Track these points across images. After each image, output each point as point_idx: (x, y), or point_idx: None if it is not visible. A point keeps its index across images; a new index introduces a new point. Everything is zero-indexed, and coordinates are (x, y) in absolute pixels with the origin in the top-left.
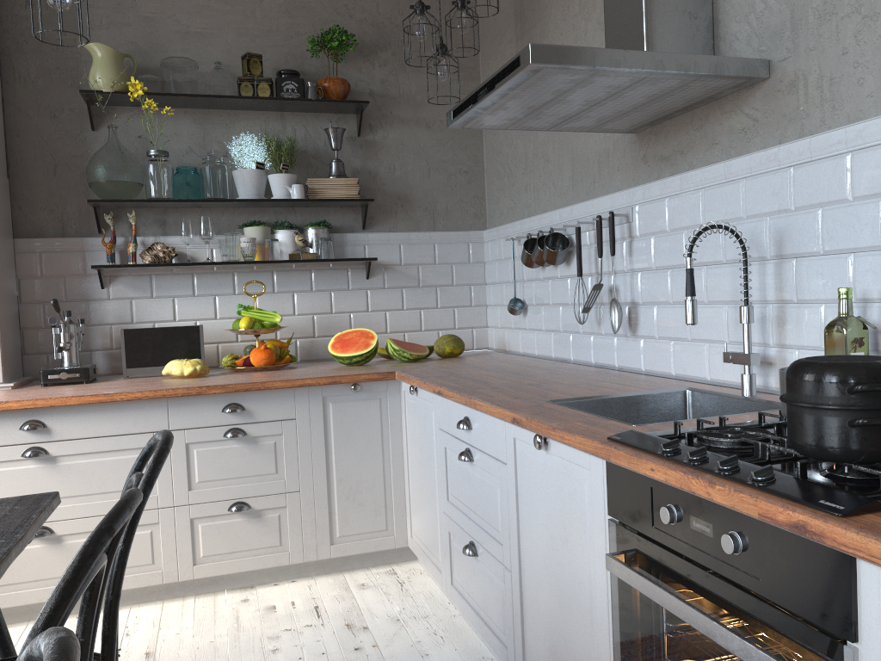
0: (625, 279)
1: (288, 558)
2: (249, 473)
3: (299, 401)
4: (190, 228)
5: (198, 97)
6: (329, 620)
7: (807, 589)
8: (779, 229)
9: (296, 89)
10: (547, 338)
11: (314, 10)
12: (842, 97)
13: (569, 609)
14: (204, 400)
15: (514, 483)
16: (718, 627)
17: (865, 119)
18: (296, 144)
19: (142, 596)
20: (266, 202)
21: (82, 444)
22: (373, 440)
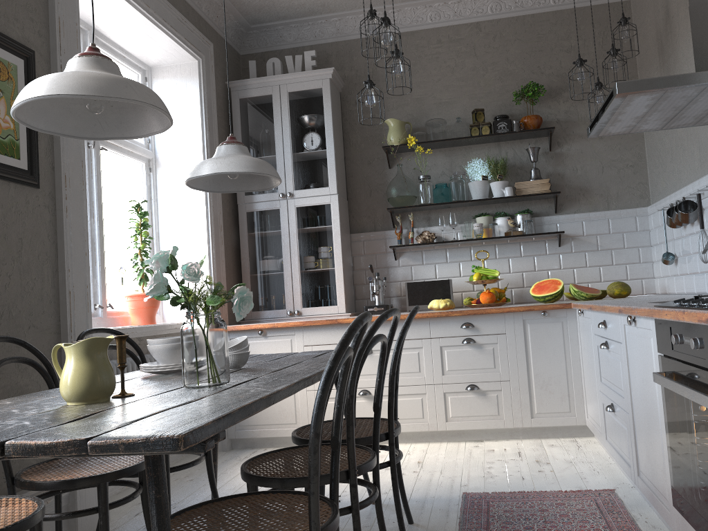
0: None
1: (503, 423)
2: (477, 367)
3: (508, 322)
4: (443, 220)
5: (446, 141)
6: (526, 459)
7: None
8: None
9: (506, 126)
10: (691, 279)
11: (517, 74)
12: None
13: (651, 423)
14: (450, 320)
15: (625, 353)
16: (687, 389)
17: None
18: (508, 161)
19: (417, 438)
20: (488, 200)
21: None
22: (558, 349)
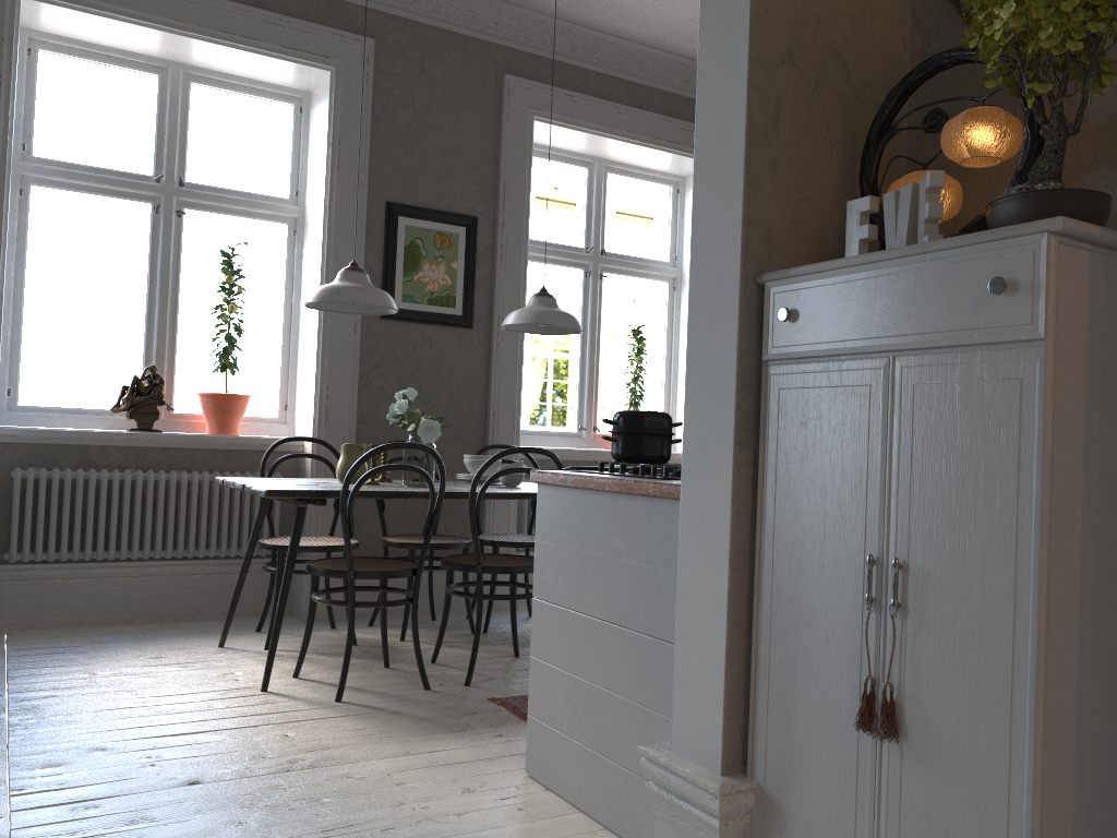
0: None
1: None
2: None
3: None
4: None
5: None
6: None
7: None
8: None
9: None
10: None
11: None
12: None
13: None
14: None
15: None
16: None
17: None
18: None
19: None
20: None
21: None
22: None
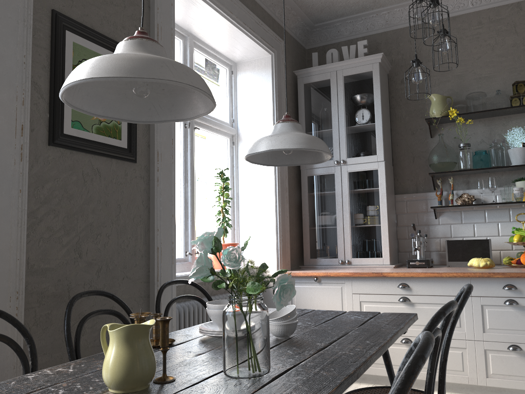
0: None
1: None
2: (520, 328)
3: None
4: (482, 184)
5: (486, 111)
6: None
7: None
8: None
9: None
10: None
11: None
12: None
13: None
14: (491, 281)
15: None
16: None
17: None
18: None
19: (457, 388)
20: None
21: (426, 298)
22: None
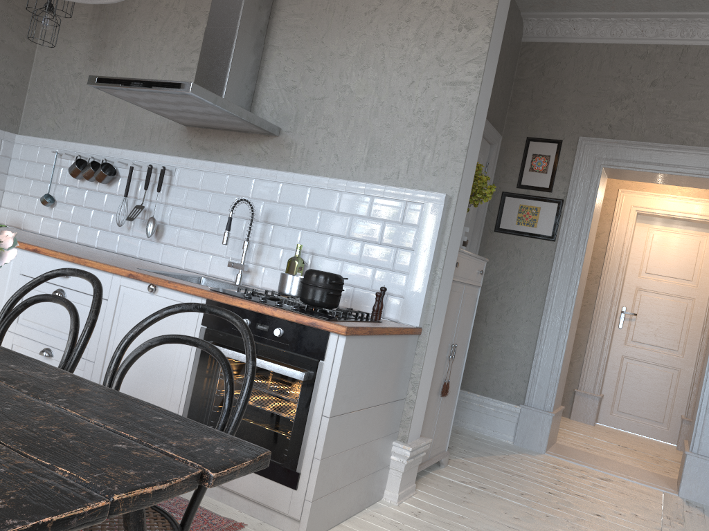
0: (159, 207)
1: None
2: None
3: None
4: None
5: None
6: None
7: (309, 345)
8: (268, 209)
9: None
10: (73, 228)
11: None
12: (311, 161)
13: (151, 375)
14: None
15: (114, 311)
16: (268, 363)
17: (319, 175)
18: None
19: None
20: None
21: None
22: None
